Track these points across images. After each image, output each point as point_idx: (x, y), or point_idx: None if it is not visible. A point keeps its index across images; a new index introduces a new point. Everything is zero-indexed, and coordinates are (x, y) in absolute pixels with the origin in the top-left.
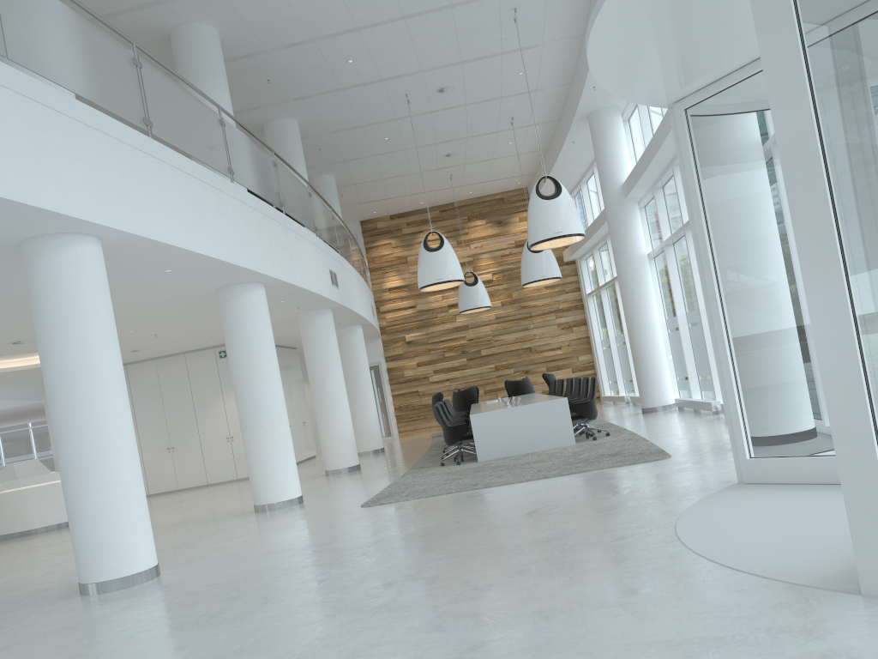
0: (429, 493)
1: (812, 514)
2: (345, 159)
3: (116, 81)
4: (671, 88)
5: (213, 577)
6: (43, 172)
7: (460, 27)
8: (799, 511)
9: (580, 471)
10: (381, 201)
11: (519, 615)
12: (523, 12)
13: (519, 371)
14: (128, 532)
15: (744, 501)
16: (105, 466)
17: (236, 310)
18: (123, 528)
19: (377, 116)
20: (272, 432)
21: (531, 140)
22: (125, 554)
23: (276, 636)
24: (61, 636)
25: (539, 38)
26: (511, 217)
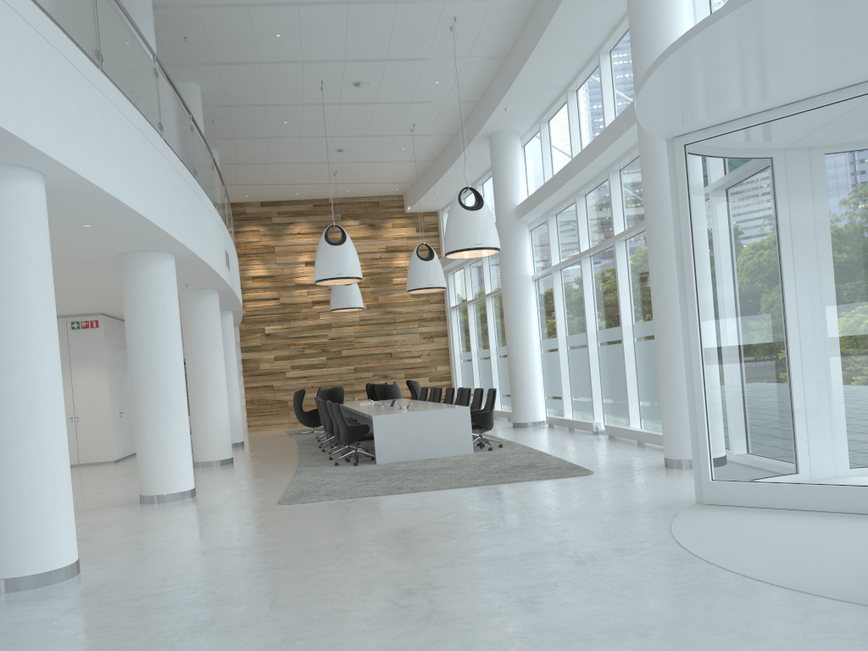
0: (353, 494)
1: (808, 538)
2: (236, 136)
3: (74, 1)
4: (684, 123)
5: (160, 576)
6: (10, 89)
7: (397, 25)
8: (792, 534)
9: (510, 481)
10: (258, 186)
11: (606, 631)
12: (461, 23)
13: (377, 376)
14: (53, 520)
15: (724, 521)
16: (33, 442)
17: (143, 279)
18: (47, 515)
19: (285, 98)
20: (171, 416)
21: (423, 149)
22: (48, 546)
23: (323, 649)
24: (5, 643)
25: (466, 51)
26: (384, 222)
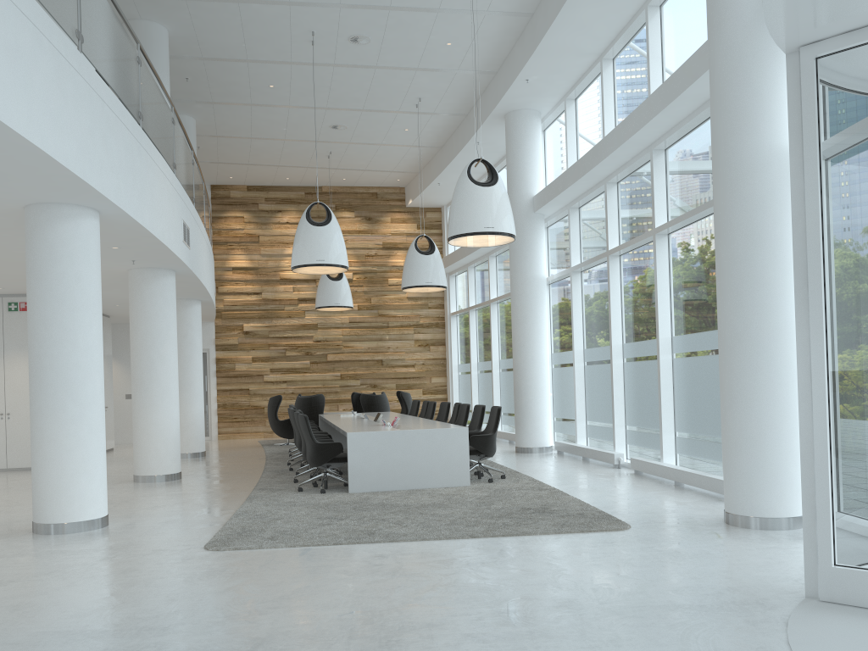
0: (307, 540)
1: None
2: (215, 100)
3: None
4: (829, 14)
5: None
6: None
7: None
8: None
9: (519, 533)
10: (243, 165)
11: None
12: None
13: (366, 384)
14: None
15: None
16: None
17: (52, 240)
18: None
19: (270, 52)
20: (78, 421)
21: (429, 132)
22: None
23: None
24: None
25: (486, 3)
26: (383, 216)
